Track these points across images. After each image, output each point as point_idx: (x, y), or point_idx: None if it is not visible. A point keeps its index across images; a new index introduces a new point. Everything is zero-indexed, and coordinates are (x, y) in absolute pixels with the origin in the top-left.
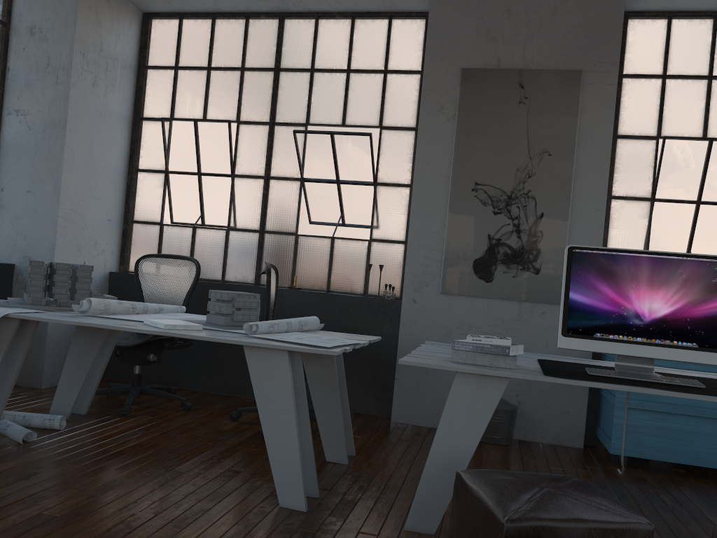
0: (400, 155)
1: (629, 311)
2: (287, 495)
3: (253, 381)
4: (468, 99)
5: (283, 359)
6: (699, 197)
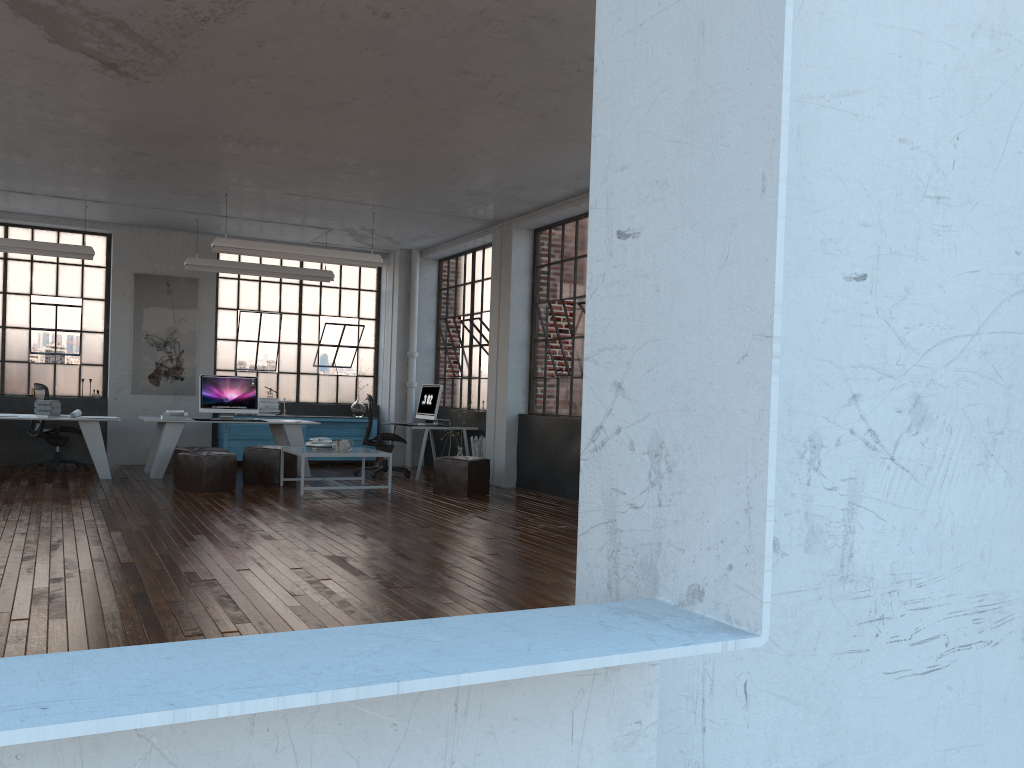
0: (96, 315)
1: (224, 397)
2: (103, 474)
3: (84, 434)
4: (140, 290)
5: (97, 424)
6: (258, 339)
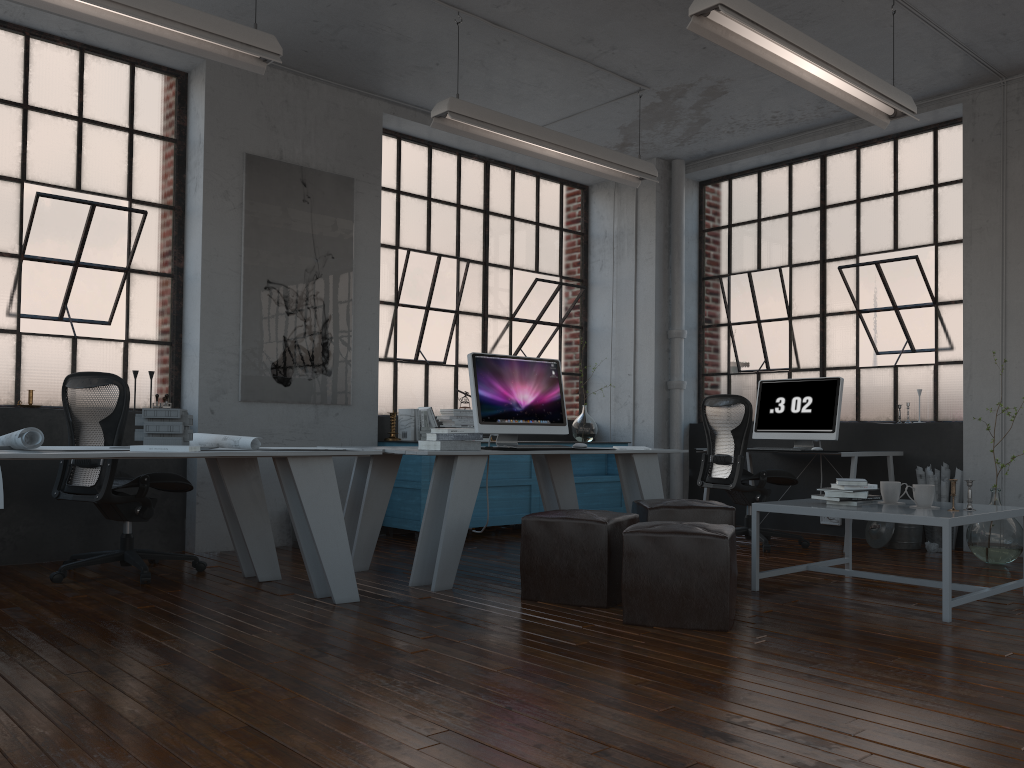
0: (157, 238)
1: (513, 401)
2: (342, 591)
3: (301, 491)
4: (255, 188)
5: (329, 465)
6: (429, 304)
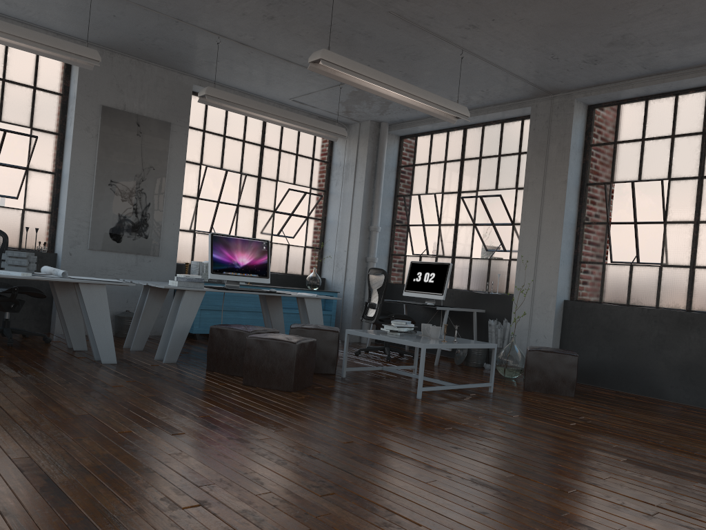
0: (47, 151)
1: (235, 262)
2: (106, 357)
3: (85, 301)
4: (107, 126)
5: (103, 289)
6: (219, 199)
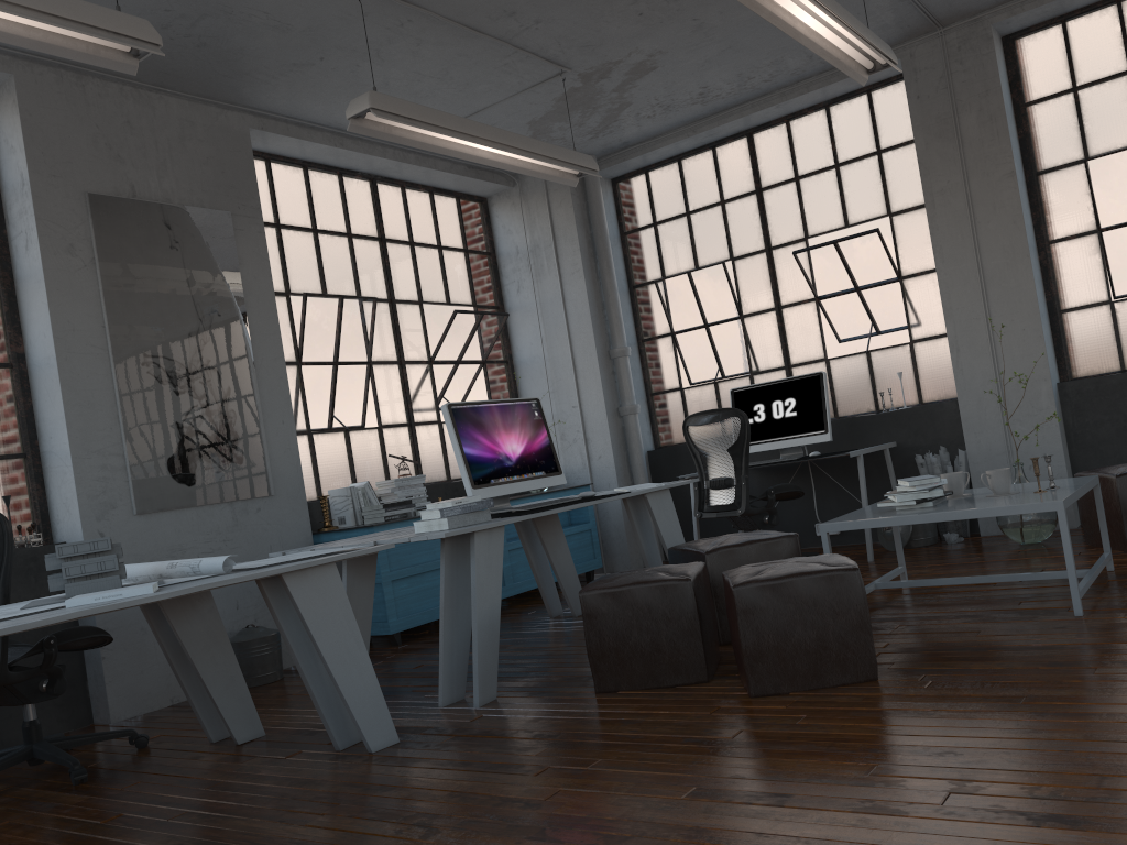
0: None
1: (502, 455)
2: (377, 734)
3: (306, 615)
4: (109, 237)
5: (334, 574)
6: (337, 358)
